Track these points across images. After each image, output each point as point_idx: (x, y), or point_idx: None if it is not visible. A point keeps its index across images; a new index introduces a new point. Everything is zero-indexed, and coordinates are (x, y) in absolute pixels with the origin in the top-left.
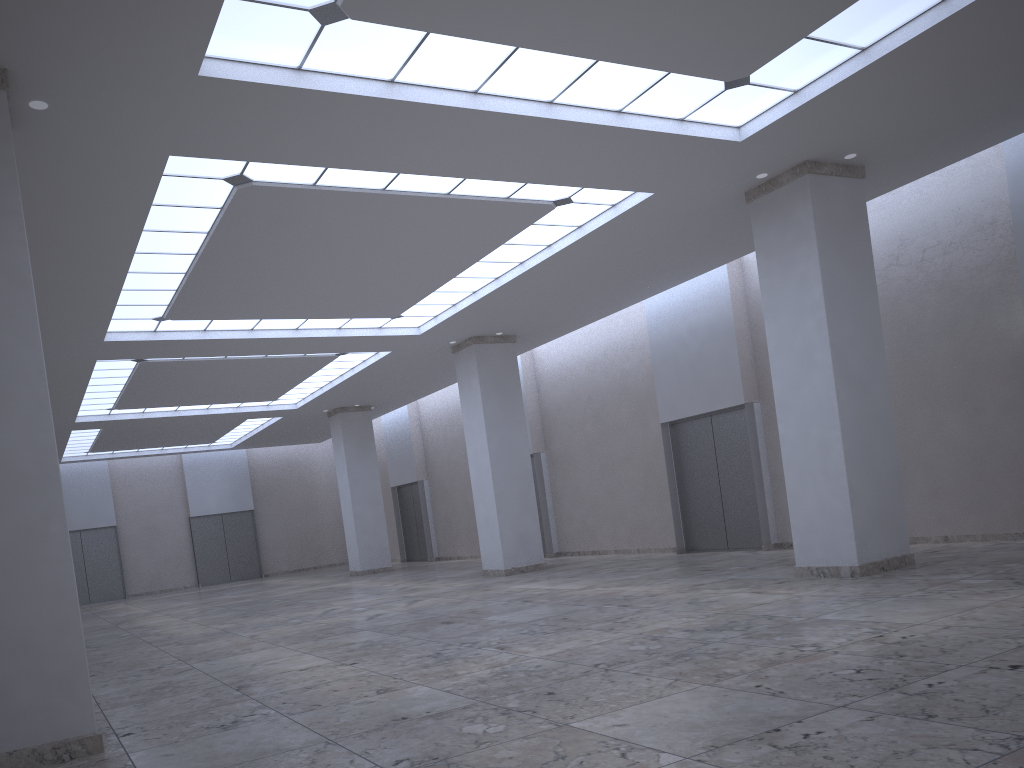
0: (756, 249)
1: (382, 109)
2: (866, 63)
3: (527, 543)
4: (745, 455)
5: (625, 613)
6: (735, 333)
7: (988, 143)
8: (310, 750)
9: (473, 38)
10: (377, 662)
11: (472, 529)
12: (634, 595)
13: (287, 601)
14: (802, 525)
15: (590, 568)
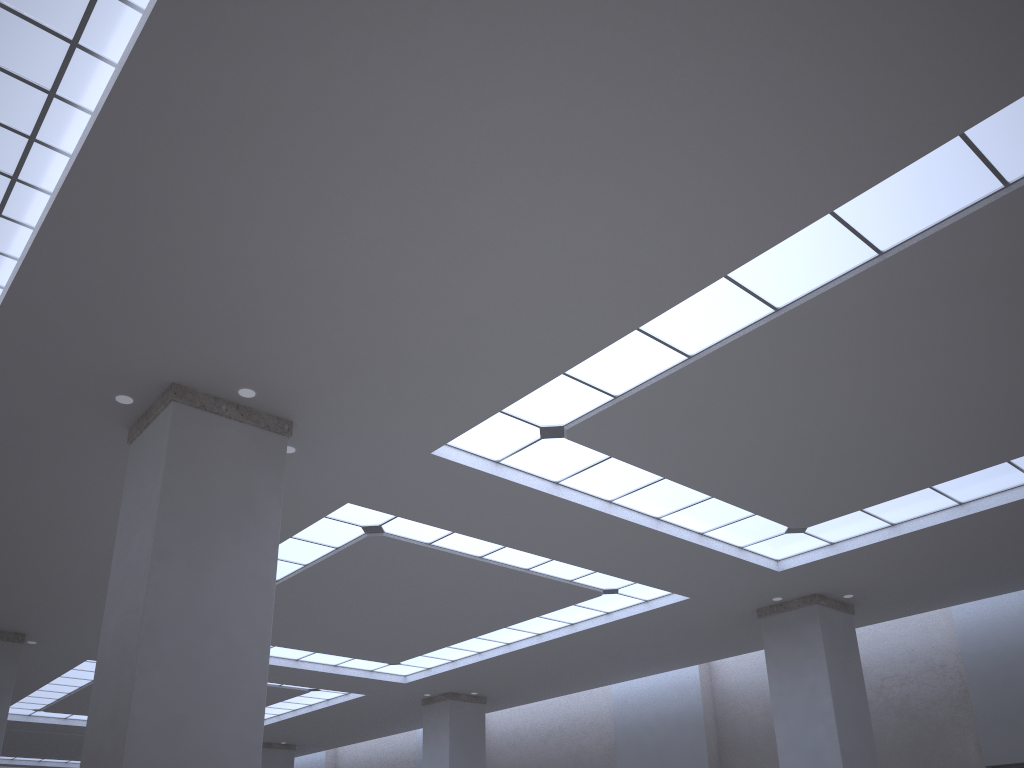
0: (766, 657)
1: (541, 501)
2: (895, 534)
3: None
4: None
5: None
6: (704, 725)
7: (946, 604)
8: None
9: (640, 466)
10: None
11: None
12: None
13: None
14: None
15: None
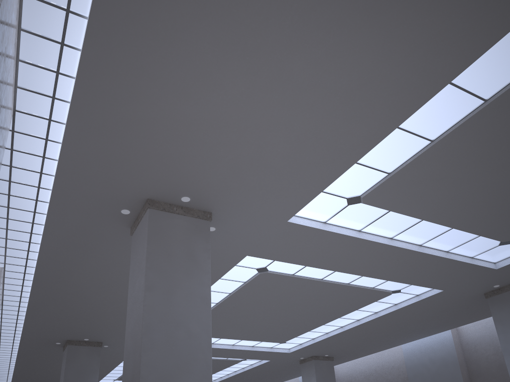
0: (494, 320)
1: (352, 242)
2: None
3: None
4: None
5: None
6: (458, 363)
7: None
8: None
9: (407, 214)
10: None
11: None
12: None
13: None
14: None
15: None
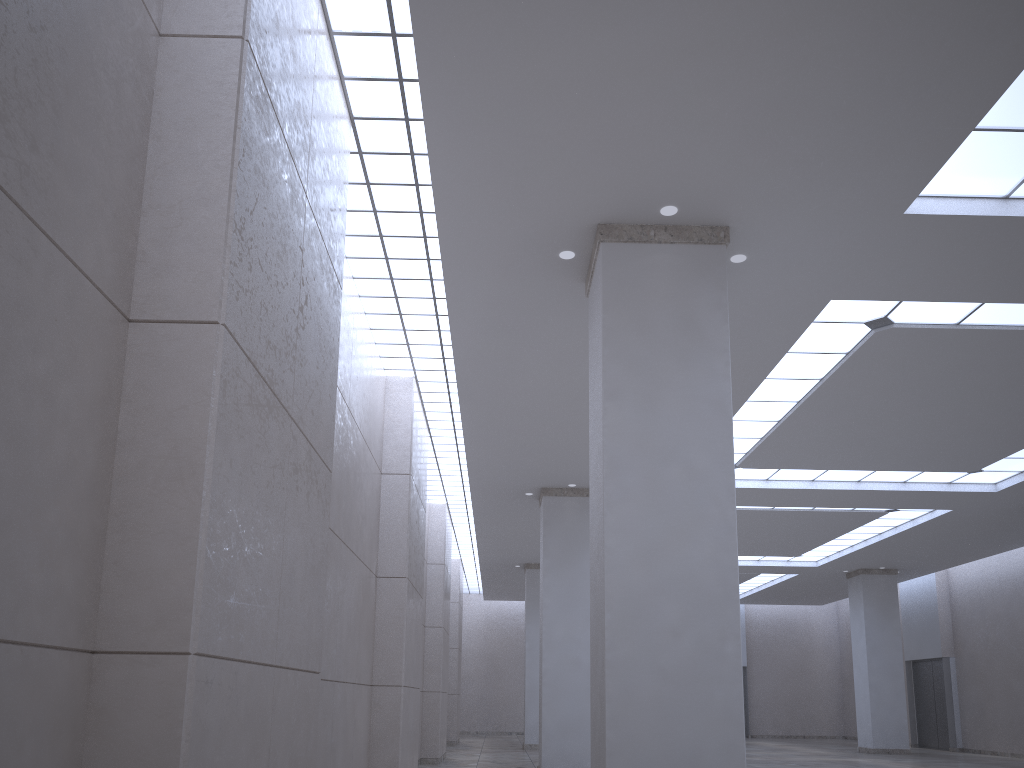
0: None
1: None
2: None
3: None
4: None
5: None
6: None
7: None
8: None
9: None
10: None
11: (1015, 721)
12: None
13: (807, 767)
14: None
15: None
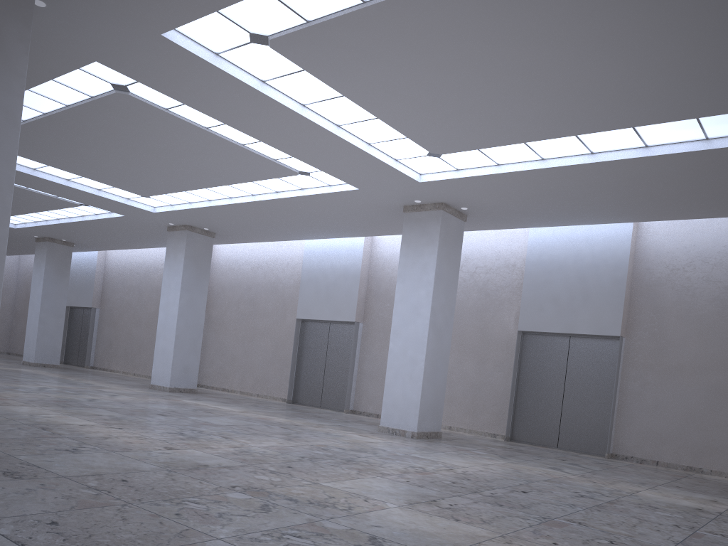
0: (402, 240)
1: (251, 94)
2: (498, 172)
3: (188, 373)
4: (346, 352)
5: (289, 432)
6: (360, 278)
7: (526, 226)
8: (161, 473)
9: (325, 83)
10: (139, 430)
11: (129, 353)
12: (283, 422)
13: None
14: (389, 403)
15: (231, 399)
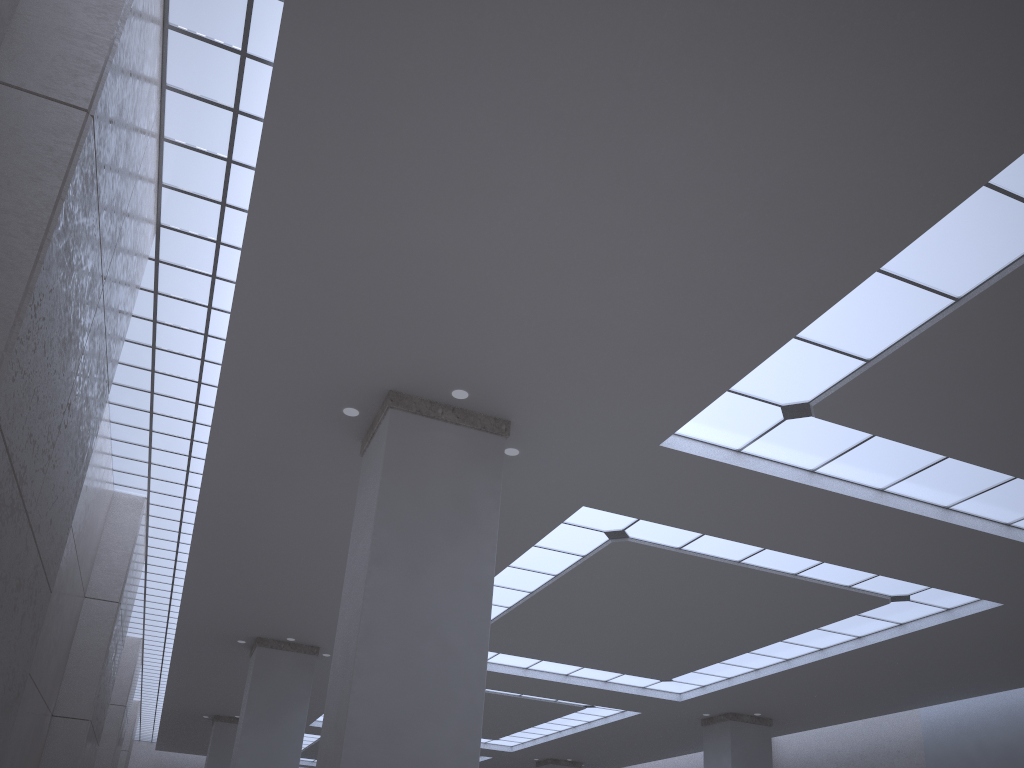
0: None
1: (796, 493)
2: None
3: None
4: None
5: None
6: None
7: None
8: None
9: (912, 445)
10: None
11: None
12: None
13: None
14: None
15: None
